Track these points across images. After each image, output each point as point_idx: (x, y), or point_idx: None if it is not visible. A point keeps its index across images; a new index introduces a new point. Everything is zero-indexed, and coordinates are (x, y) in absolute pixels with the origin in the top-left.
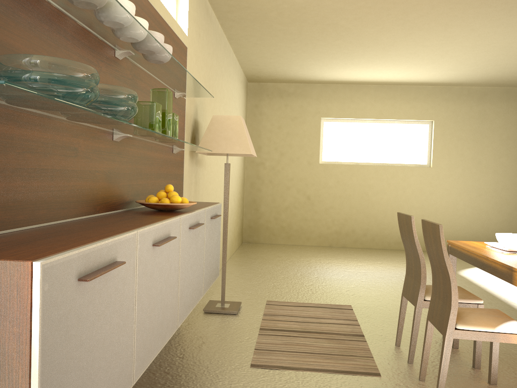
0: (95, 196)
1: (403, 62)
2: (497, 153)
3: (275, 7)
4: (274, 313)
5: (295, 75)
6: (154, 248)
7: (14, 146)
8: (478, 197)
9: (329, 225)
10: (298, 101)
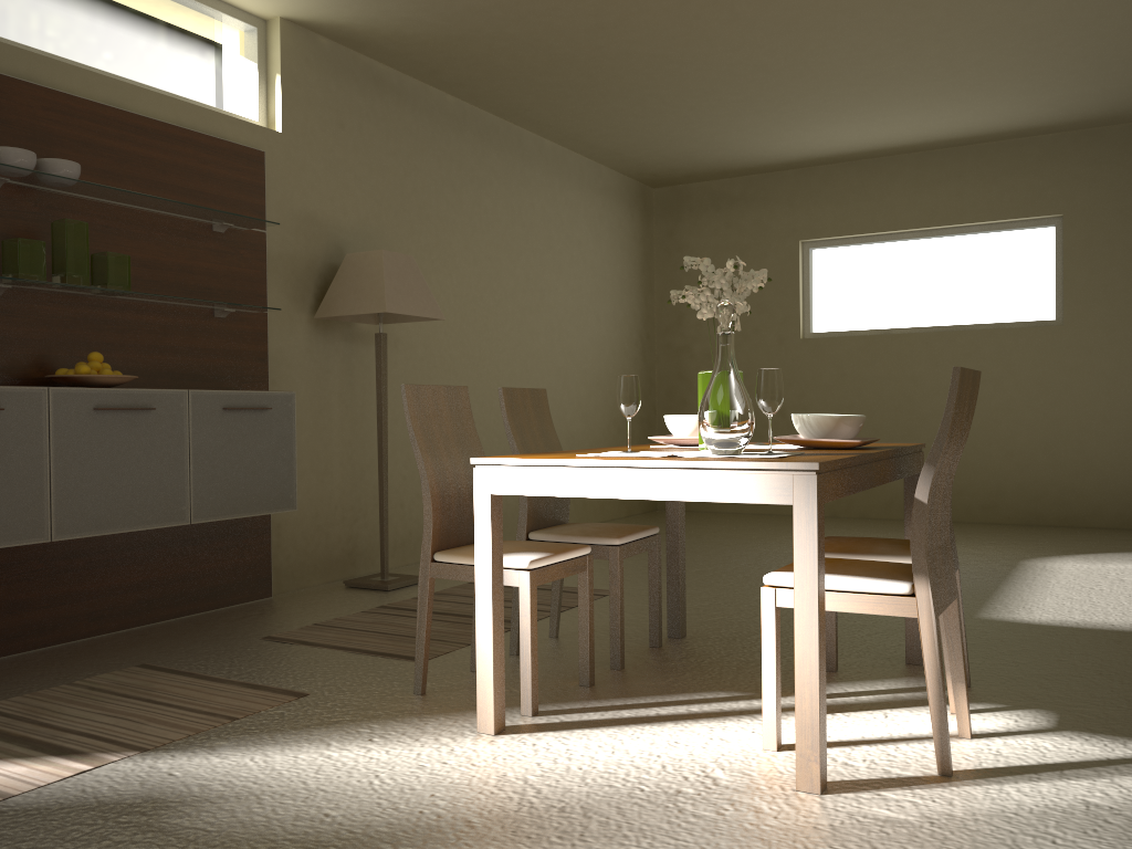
0: None
1: (890, 96)
2: None
3: (491, 49)
4: (450, 593)
5: (715, 159)
6: None
7: None
8: None
9: None
10: (750, 212)
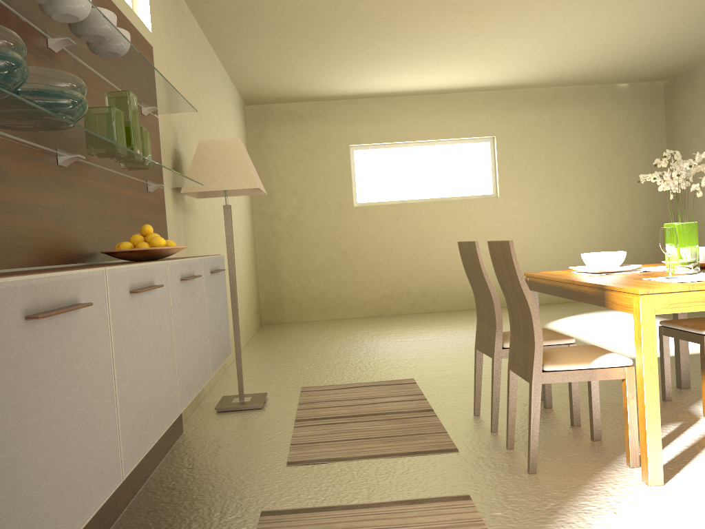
0: (40, 241)
1: (448, 60)
2: (578, 171)
3: None
4: (313, 401)
5: (308, 89)
6: (132, 297)
7: None
8: (561, 230)
9: (376, 287)
10: (316, 125)
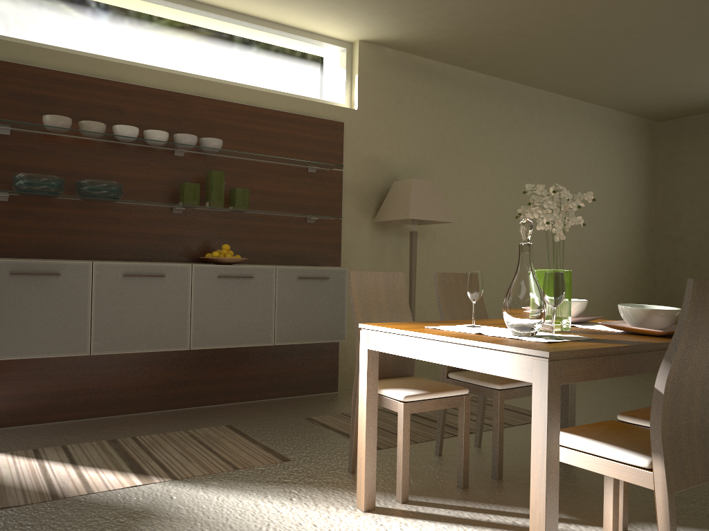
0: (146, 250)
1: None
2: None
3: (496, 41)
4: None
5: (702, 98)
6: (126, 278)
7: (51, 217)
8: None
9: None
10: None
